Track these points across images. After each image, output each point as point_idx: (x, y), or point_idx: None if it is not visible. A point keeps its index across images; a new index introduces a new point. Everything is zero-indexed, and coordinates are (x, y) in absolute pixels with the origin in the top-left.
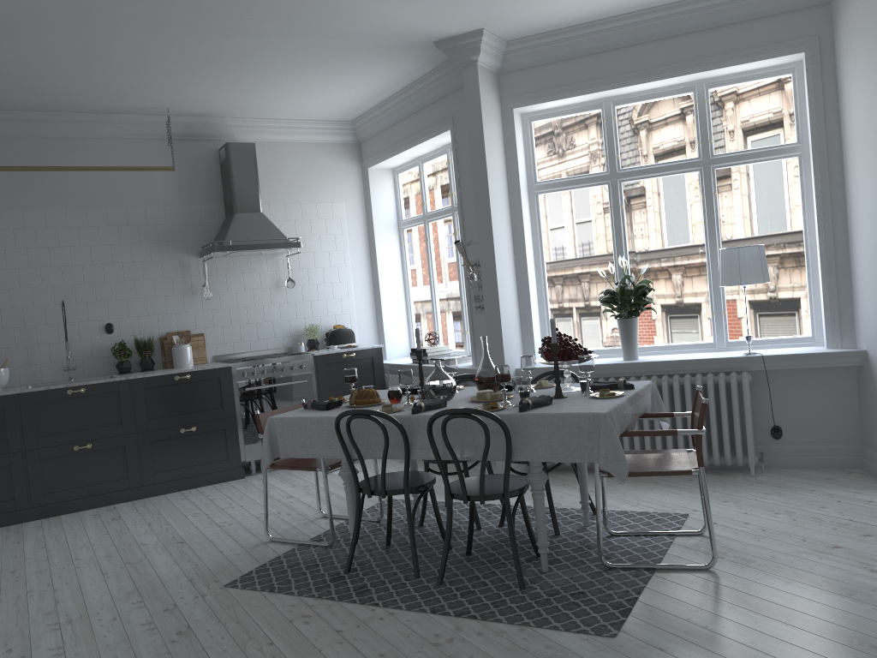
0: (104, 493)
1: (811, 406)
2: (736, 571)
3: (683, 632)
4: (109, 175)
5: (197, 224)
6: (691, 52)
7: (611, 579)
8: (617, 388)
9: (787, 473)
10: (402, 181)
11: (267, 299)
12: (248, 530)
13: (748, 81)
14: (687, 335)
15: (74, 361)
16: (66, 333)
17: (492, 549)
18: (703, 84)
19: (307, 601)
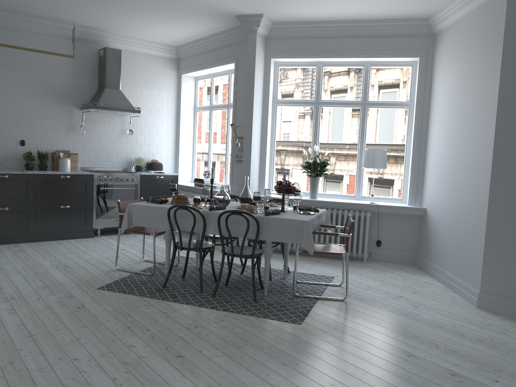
0: (12, 236)
1: (396, 232)
2: (355, 302)
3: (331, 324)
4: (33, 54)
5: (81, 91)
6: (365, 47)
7: (298, 301)
8: (310, 210)
9: (381, 263)
10: (199, 85)
11: (116, 139)
12: (103, 264)
13: (390, 66)
14: (342, 190)
15: None
16: None
17: (238, 283)
18: (369, 64)
19: (144, 298)
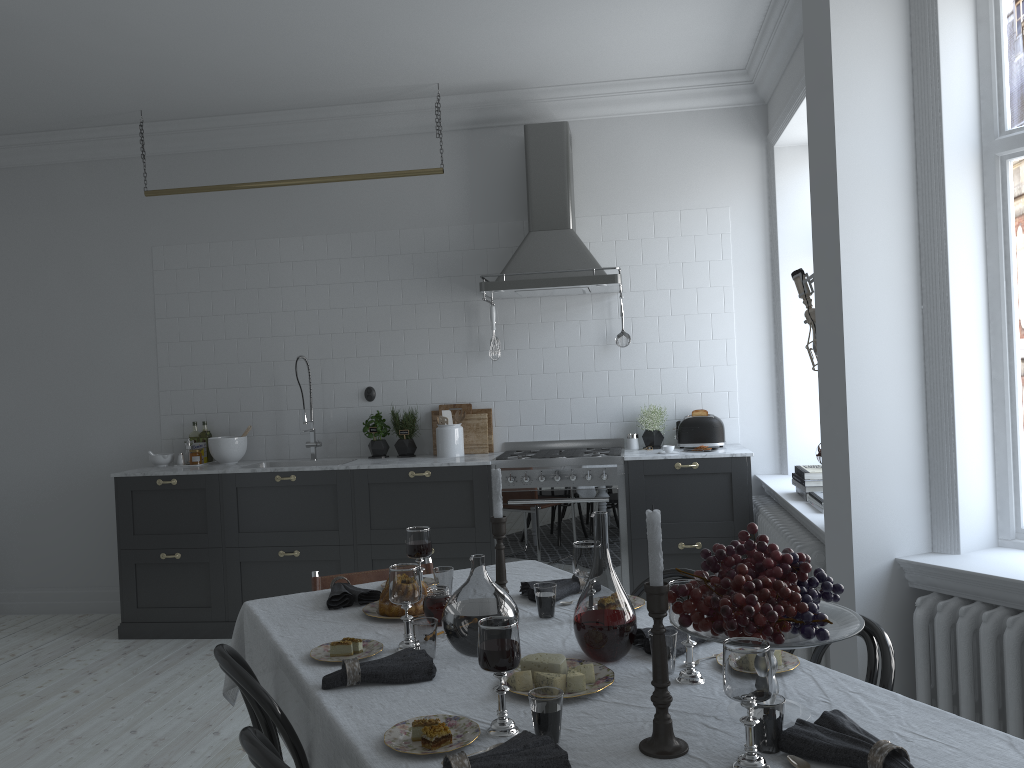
0: None
1: None
2: None
3: None
4: (380, 186)
5: (492, 251)
6: None
7: None
8: None
9: None
10: None
11: (589, 363)
12: None
13: None
14: None
15: (326, 434)
16: (302, 399)
17: None
18: None
19: None
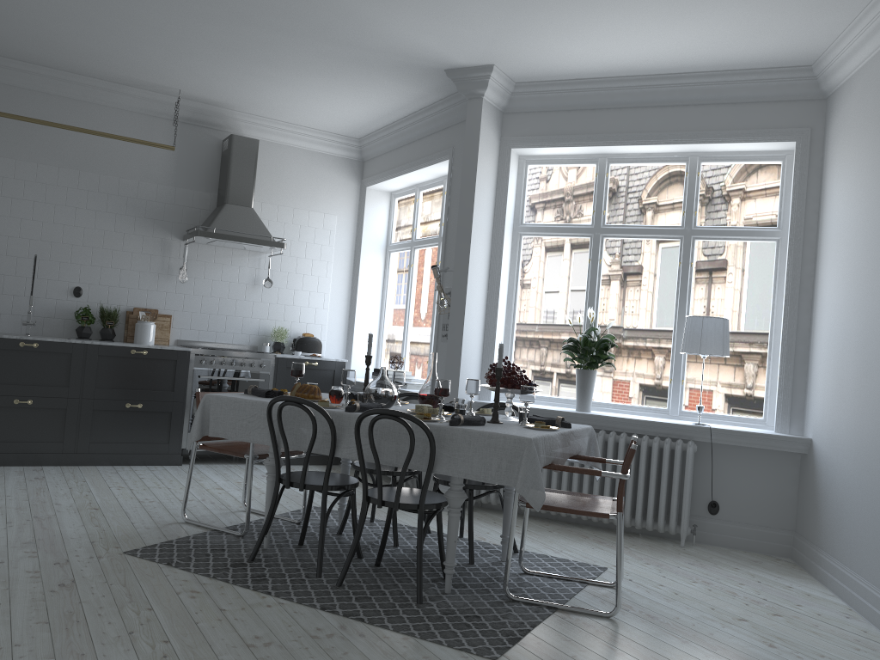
0: (35, 452)
1: (751, 487)
2: (636, 623)
3: None
4: (109, 143)
5: (187, 208)
6: (689, 123)
7: (510, 610)
8: (554, 424)
9: (717, 550)
10: (397, 205)
11: (242, 294)
12: (167, 510)
13: (739, 161)
14: (643, 397)
15: (35, 317)
16: (32, 287)
17: (402, 565)
18: (697, 157)
19: (200, 578)
